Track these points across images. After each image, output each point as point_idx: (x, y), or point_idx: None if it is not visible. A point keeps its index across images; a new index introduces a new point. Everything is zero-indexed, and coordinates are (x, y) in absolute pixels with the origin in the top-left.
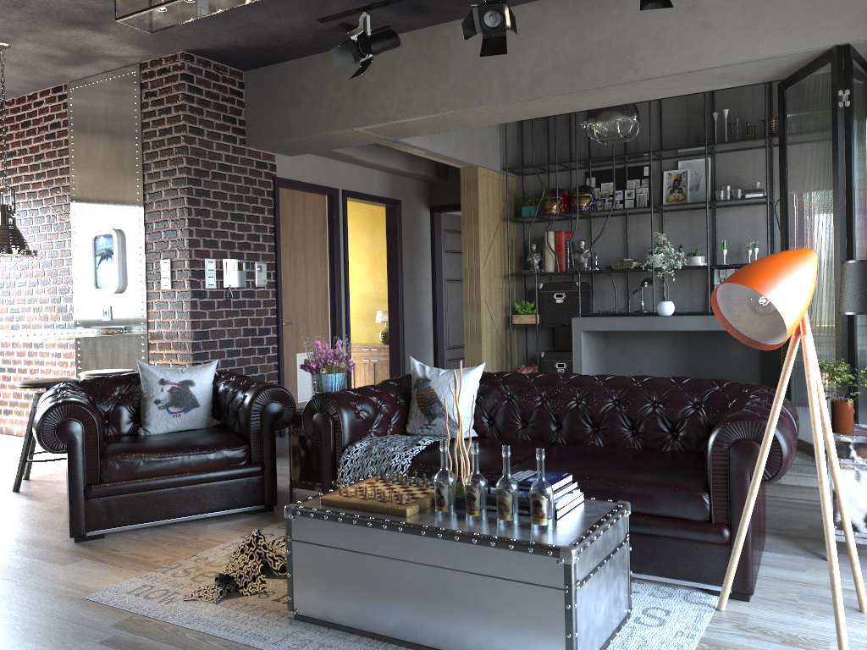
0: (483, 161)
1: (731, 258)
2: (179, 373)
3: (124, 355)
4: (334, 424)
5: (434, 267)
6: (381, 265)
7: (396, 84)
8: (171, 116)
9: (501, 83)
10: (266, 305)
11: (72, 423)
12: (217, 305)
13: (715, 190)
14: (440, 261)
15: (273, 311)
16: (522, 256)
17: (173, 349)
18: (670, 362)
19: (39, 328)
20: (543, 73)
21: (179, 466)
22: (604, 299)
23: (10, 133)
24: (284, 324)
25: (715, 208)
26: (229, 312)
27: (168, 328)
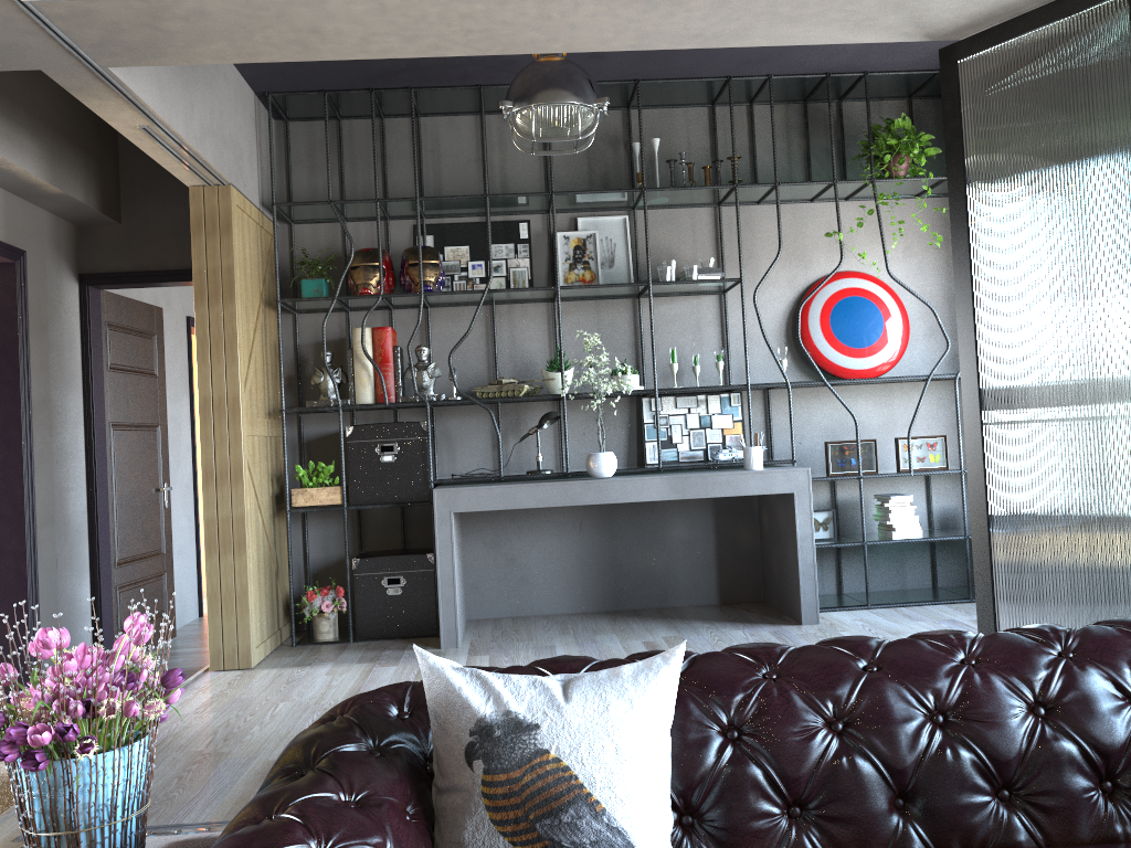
0: (239, 178)
1: (665, 379)
2: None
3: None
4: None
5: (91, 399)
6: None
7: None
8: None
9: None
10: None
11: None
12: None
13: (638, 268)
14: (102, 386)
15: None
16: (293, 375)
17: None
18: (576, 557)
19: None
20: None
21: None
22: (457, 452)
23: None
24: None
25: (638, 298)
26: None
27: None
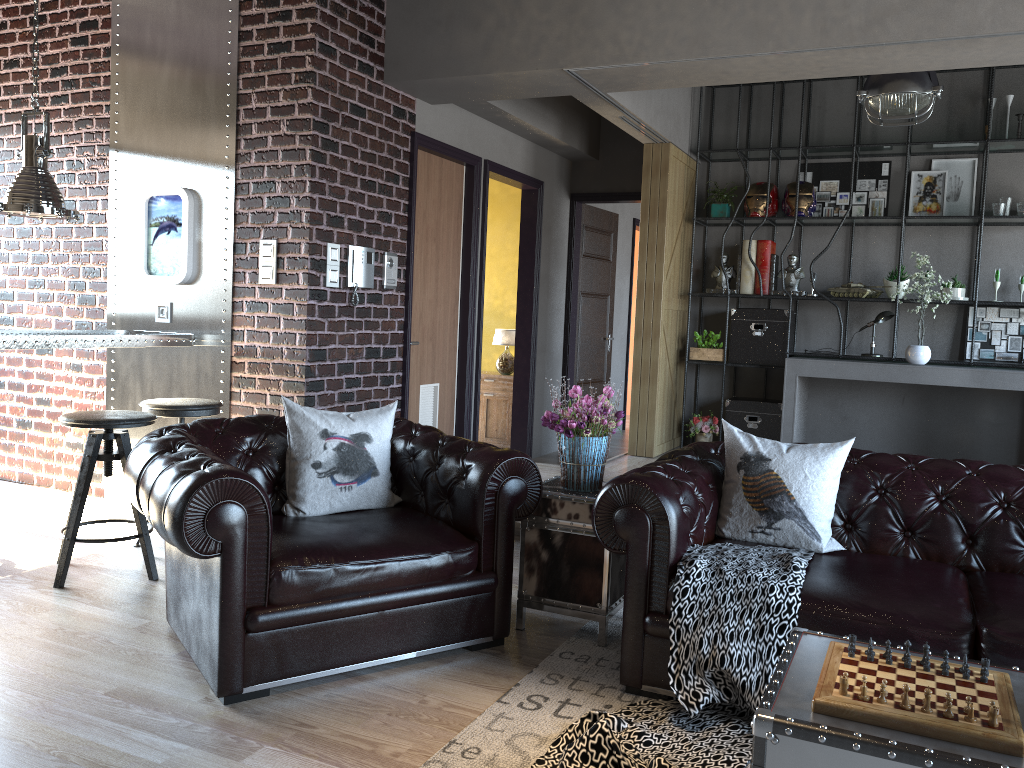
0: (676, 137)
1: (993, 293)
2: (348, 422)
3: (190, 377)
4: (652, 527)
5: (571, 276)
6: (499, 267)
7: (641, 8)
8: (291, 24)
9: (816, 19)
10: (393, 316)
11: (232, 509)
12: (337, 313)
13: (980, 201)
14: (577, 267)
15: (401, 325)
16: (699, 269)
17: (274, 373)
18: (896, 423)
19: (47, 327)
20: (888, 8)
21: (384, 579)
22: (811, 334)
23: (10, 31)
24: (411, 344)
25: (977, 226)
26: (351, 323)
27: (267, 342)
